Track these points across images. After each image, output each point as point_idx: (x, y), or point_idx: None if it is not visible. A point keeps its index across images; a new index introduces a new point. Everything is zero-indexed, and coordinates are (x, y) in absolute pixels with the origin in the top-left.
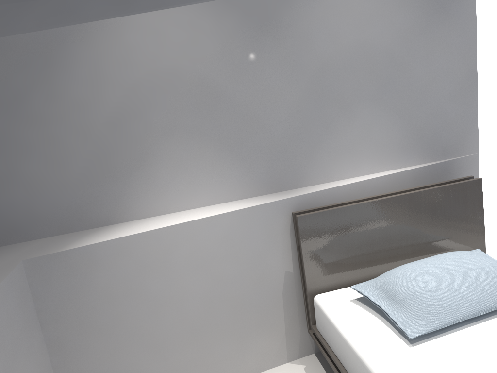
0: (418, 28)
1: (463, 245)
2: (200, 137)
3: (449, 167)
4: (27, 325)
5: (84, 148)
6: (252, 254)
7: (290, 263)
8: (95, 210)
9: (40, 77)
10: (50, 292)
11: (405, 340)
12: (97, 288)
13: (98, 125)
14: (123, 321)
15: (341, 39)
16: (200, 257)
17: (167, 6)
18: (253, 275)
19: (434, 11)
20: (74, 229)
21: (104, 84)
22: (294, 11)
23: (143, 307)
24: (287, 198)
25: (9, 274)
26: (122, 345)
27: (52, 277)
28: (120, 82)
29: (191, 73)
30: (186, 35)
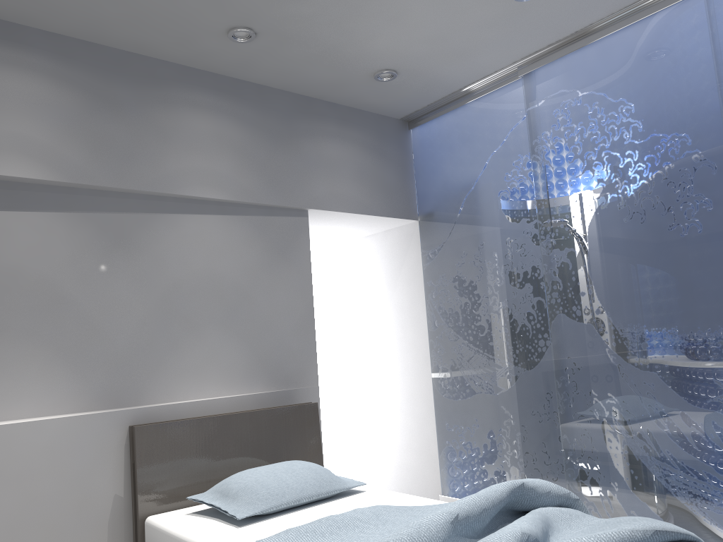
0: (262, 266)
1: None
2: (34, 340)
3: (292, 396)
4: None
5: None
6: (78, 470)
7: (121, 485)
8: None
9: None
10: None
11: (234, 525)
12: None
13: None
14: None
15: (193, 265)
16: (14, 469)
17: (21, 209)
18: (76, 496)
19: (276, 255)
20: None
21: None
22: (149, 234)
23: None
24: (125, 410)
25: None
26: None
27: None
28: None
29: (35, 274)
30: (37, 238)
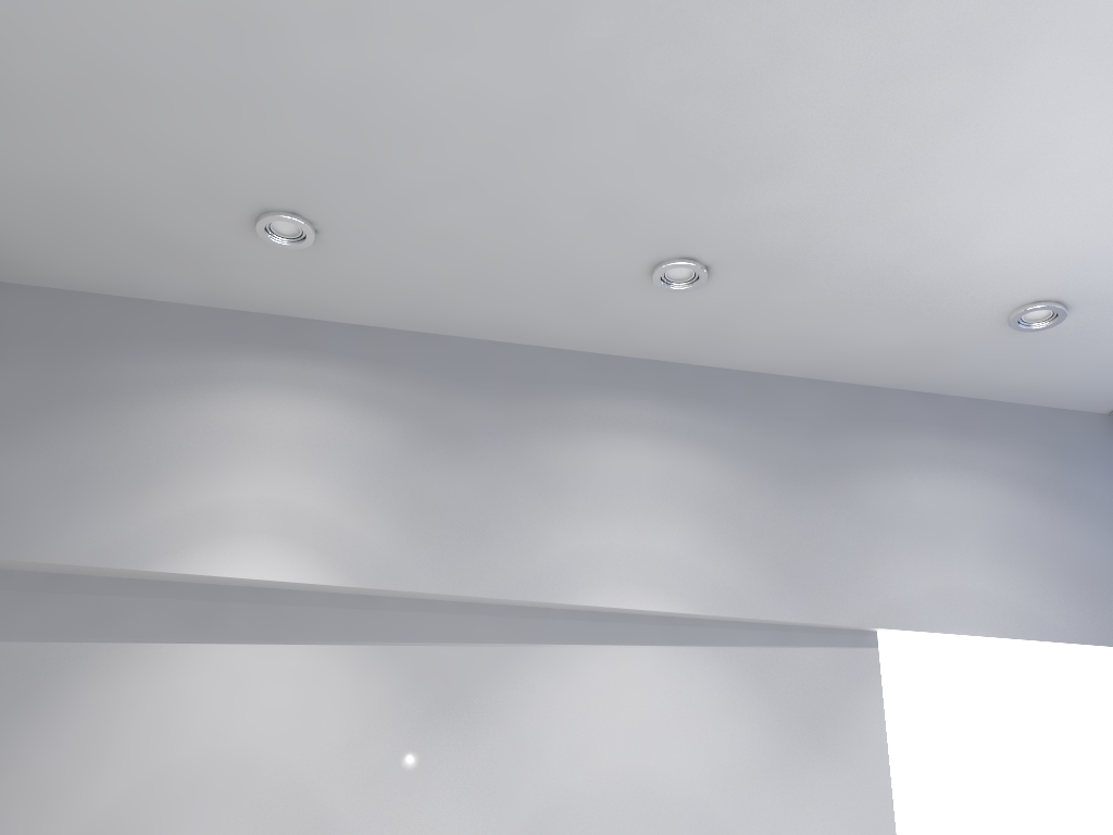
0: (762, 765)
1: None
2: None
3: None
4: None
5: None
6: None
7: None
8: None
9: None
10: None
11: None
12: None
13: None
14: None
15: (599, 758)
16: None
17: (275, 639)
18: None
19: (797, 738)
20: None
21: (106, 759)
22: (510, 688)
23: None
24: None
25: None
26: None
27: None
28: (136, 761)
29: (280, 770)
30: (294, 696)
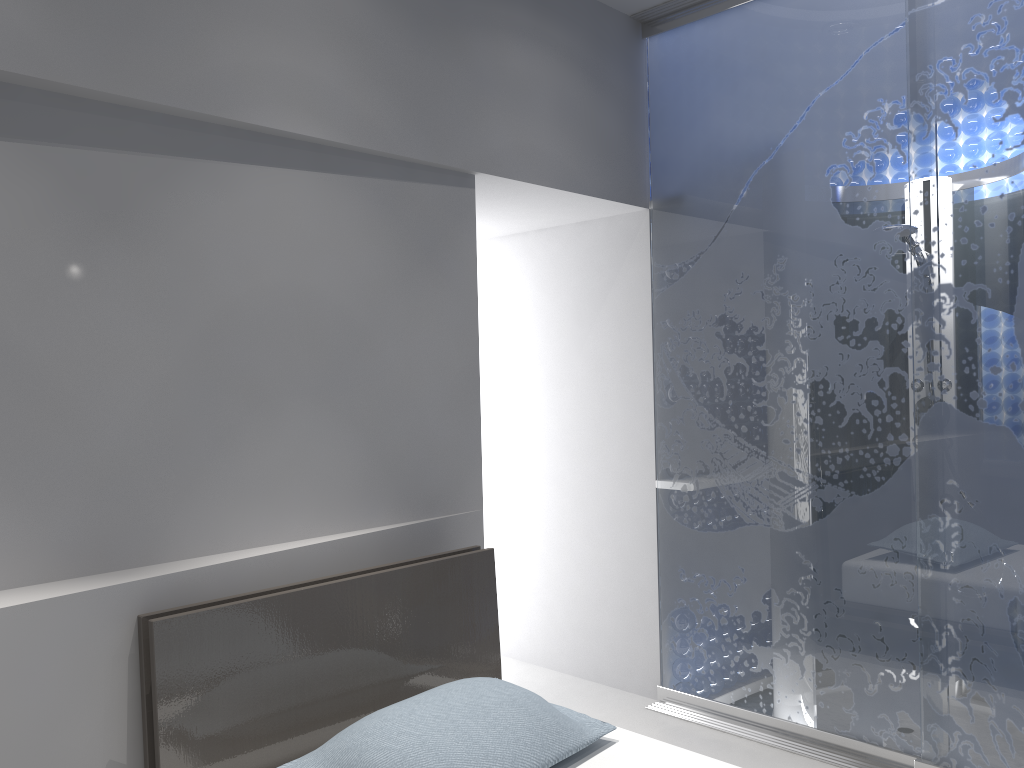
0: (392, 281)
1: (468, 675)
2: None
3: (439, 532)
4: None
5: None
6: (27, 721)
7: (122, 740)
8: None
9: None
10: None
11: None
12: None
13: None
14: None
15: (263, 273)
16: None
17: None
18: None
19: (417, 260)
20: None
21: None
22: (175, 203)
23: None
24: (129, 583)
25: None
26: None
27: None
28: None
29: None
30: None
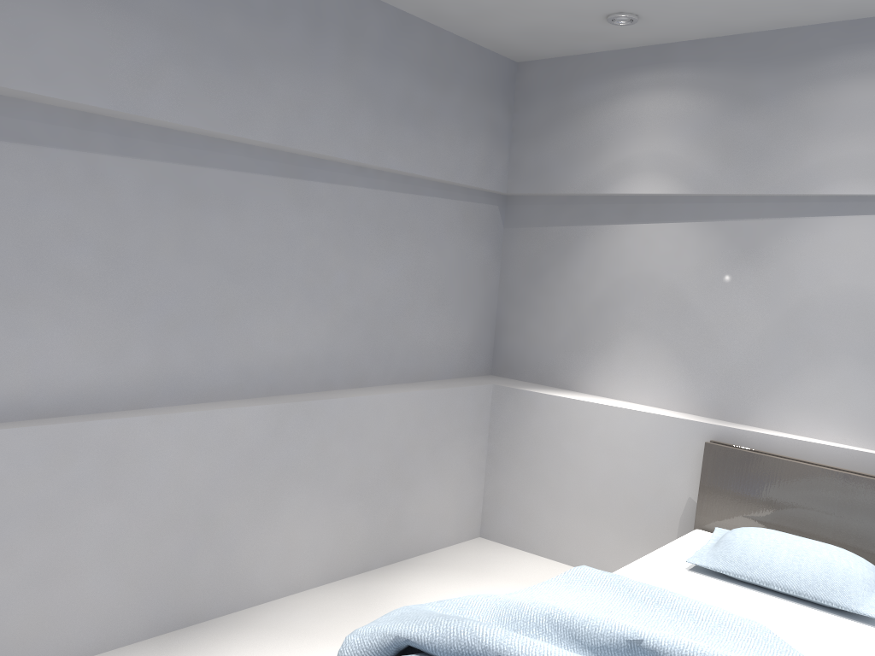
0: None
1: None
2: (659, 340)
3: None
4: (476, 427)
5: (569, 321)
6: (659, 462)
7: (696, 491)
8: (562, 373)
9: (558, 259)
10: (501, 415)
11: (690, 567)
12: (529, 428)
13: (584, 305)
14: (538, 464)
15: (833, 279)
16: (611, 442)
17: (662, 221)
18: (655, 483)
19: None
20: (544, 383)
21: (598, 274)
22: (782, 242)
23: (555, 461)
24: (709, 423)
25: (476, 386)
26: (532, 483)
27: (505, 405)
28: (609, 276)
29: (667, 281)
30: (671, 248)
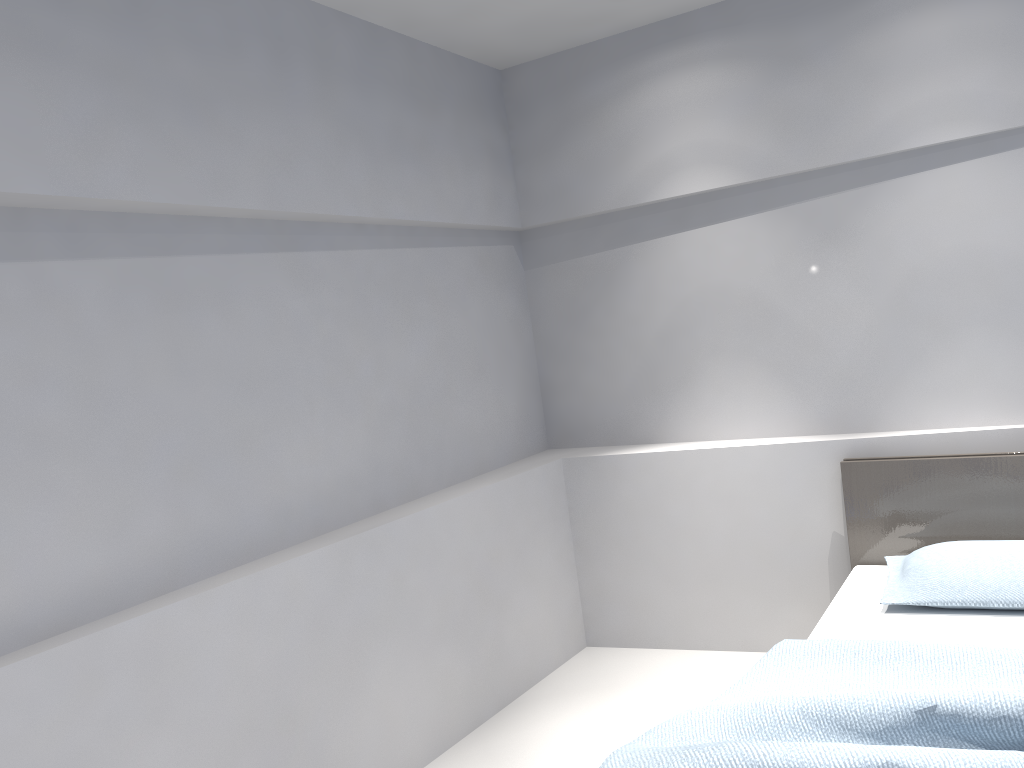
0: None
1: None
2: (749, 359)
3: None
4: (555, 514)
5: (633, 362)
6: (788, 500)
7: (840, 523)
8: (638, 425)
9: (602, 293)
10: (580, 492)
11: (884, 609)
12: (620, 499)
13: (648, 340)
14: (641, 540)
15: (938, 243)
16: (724, 490)
17: (720, 220)
18: (788, 526)
19: None
20: (618, 442)
21: (656, 299)
22: (869, 214)
23: (661, 530)
24: (837, 440)
25: (546, 464)
26: (638, 565)
27: (583, 479)
28: (670, 298)
29: (742, 288)
30: (739, 249)
